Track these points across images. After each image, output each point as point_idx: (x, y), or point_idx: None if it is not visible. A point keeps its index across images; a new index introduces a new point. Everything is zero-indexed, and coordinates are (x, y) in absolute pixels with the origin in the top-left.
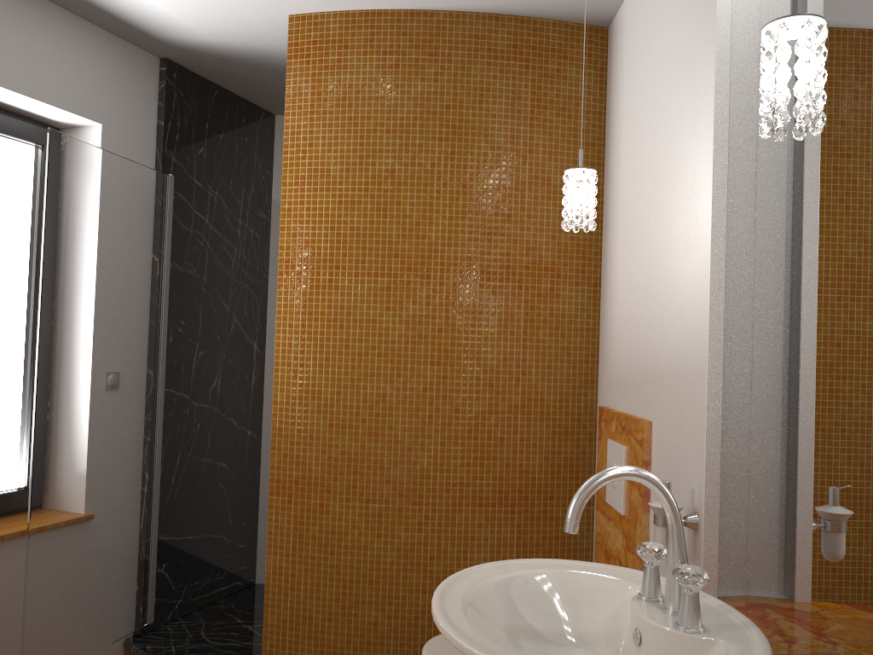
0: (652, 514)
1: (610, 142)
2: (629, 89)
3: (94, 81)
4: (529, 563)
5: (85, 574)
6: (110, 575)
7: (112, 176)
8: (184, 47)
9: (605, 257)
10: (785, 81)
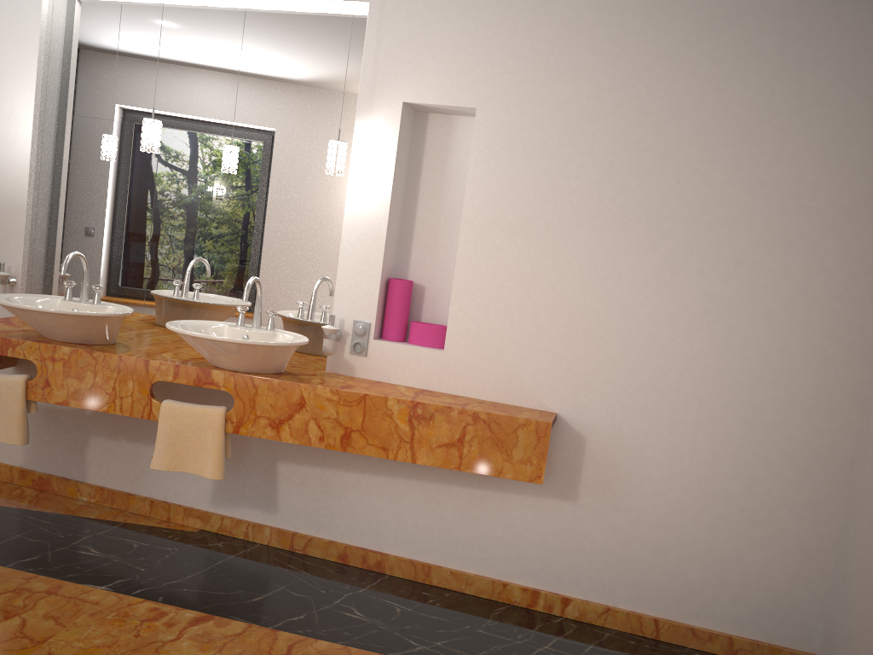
0: None
1: None
2: None
3: None
4: (4, 295)
5: None
6: None
7: None
8: None
9: None
10: (153, 138)
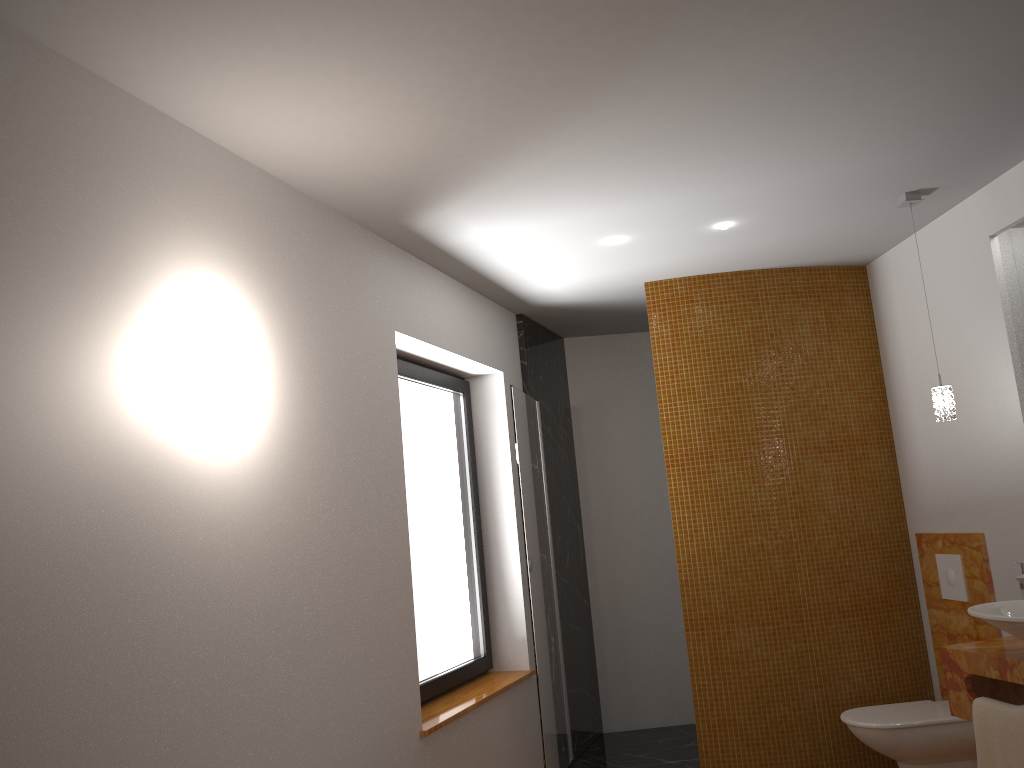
0: (997, 593)
1: (886, 345)
2: (905, 314)
3: (497, 342)
4: (993, 603)
5: (553, 712)
6: (558, 715)
7: (526, 409)
8: (543, 306)
9: (897, 426)
10: None
